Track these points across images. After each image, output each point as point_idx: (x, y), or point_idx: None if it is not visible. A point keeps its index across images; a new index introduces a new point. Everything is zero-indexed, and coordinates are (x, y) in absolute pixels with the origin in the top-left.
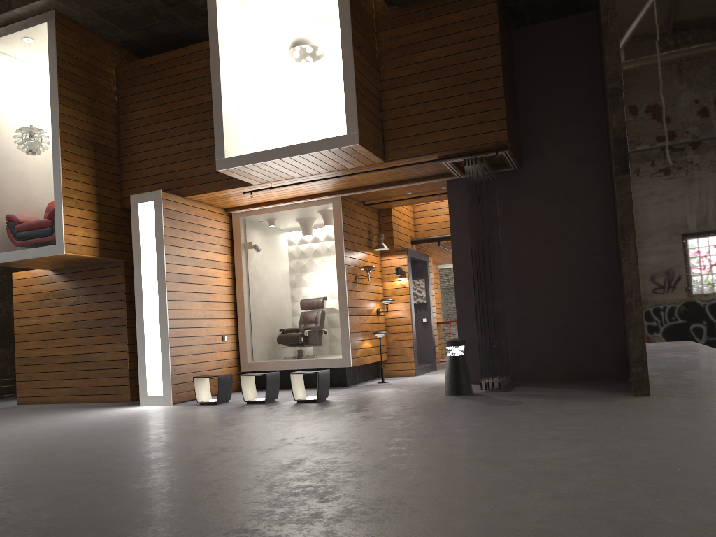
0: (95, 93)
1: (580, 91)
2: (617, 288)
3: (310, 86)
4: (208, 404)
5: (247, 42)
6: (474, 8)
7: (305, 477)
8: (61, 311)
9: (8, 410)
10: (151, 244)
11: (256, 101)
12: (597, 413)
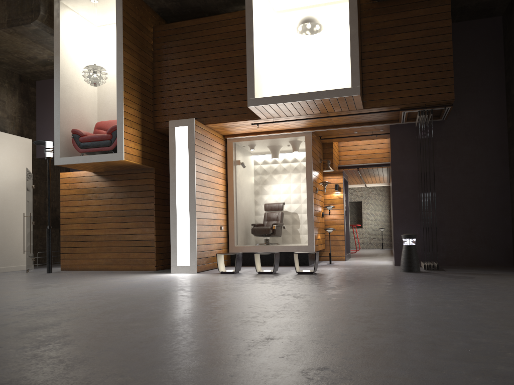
0: (142, 44)
1: (488, 70)
2: (508, 205)
3: (297, 52)
4: (227, 273)
5: (263, 17)
6: (434, 7)
7: (437, 315)
8: (100, 203)
9: (64, 274)
10: (184, 157)
11: (266, 60)
12: None
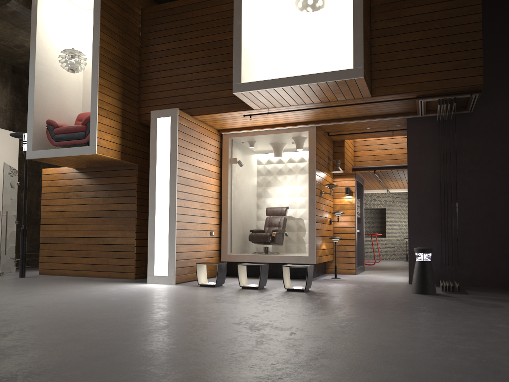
0: (126, 27)
1: None
2: None
3: (300, 34)
4: (207, 286)
5: None
6: None
7: (427, 378)
8: (81, 202)
9: (35, 279)
10: (166, 151)
11: (261, 41)
12: None
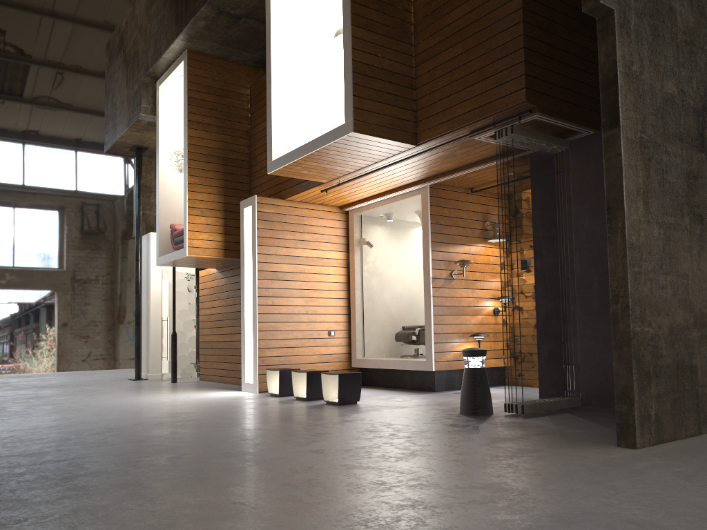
0: (226, 113)
1: None
2: None
3: None
4: (274, 396)
5: (315, 42)
6: None
7: (5, 474)
8: (220, 304)
9: (175, 384)
10: (249, 245)
11: (327, 99)
12: (470, 460)
